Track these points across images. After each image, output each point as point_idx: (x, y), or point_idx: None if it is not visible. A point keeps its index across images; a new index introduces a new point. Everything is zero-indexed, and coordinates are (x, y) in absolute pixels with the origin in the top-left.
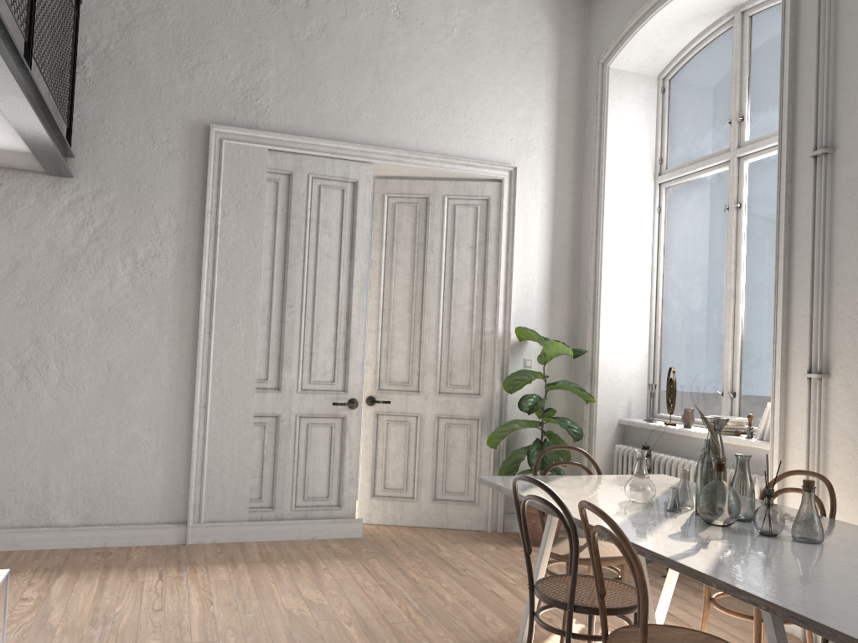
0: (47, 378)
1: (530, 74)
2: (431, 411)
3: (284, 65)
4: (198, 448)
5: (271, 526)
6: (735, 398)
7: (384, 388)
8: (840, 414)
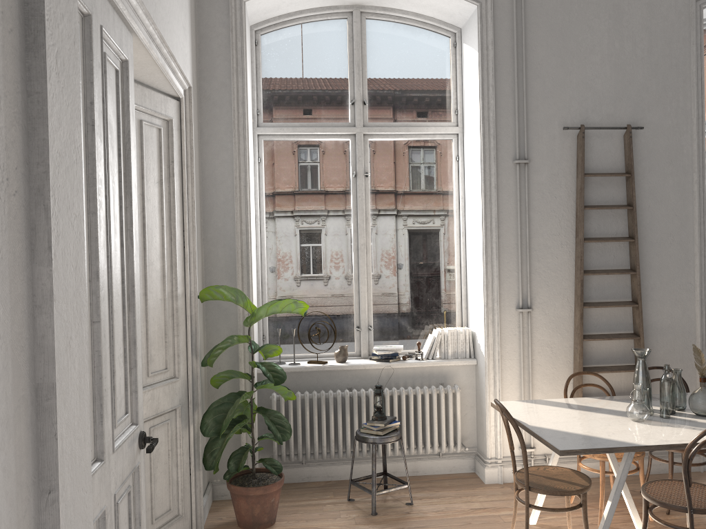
0: None
1: None
2: None
3: None
4: None
5: None
6: (371, 331)
7: None
8: (540, 332)
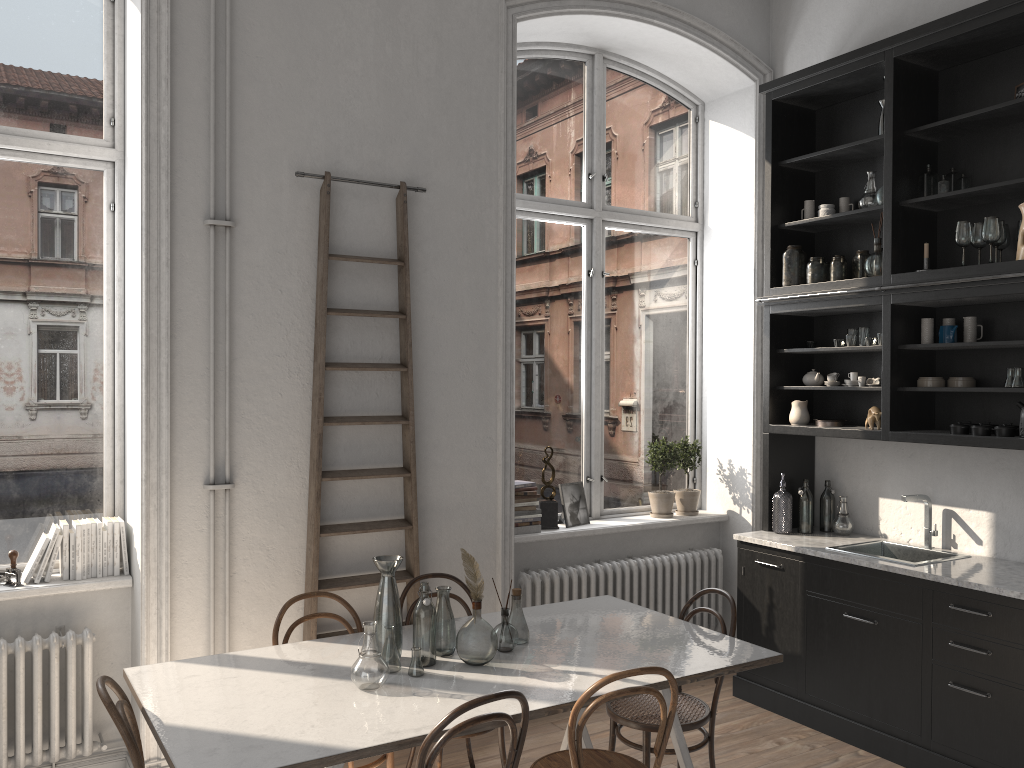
0: None
1: None
2: None
3: None
4: None
5: None
6: None
7: None
8: (249, 524)
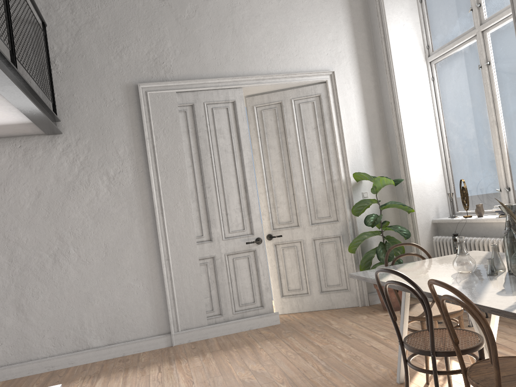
0: (70, 259)
1: (331, 10)
2: (308, 237)
3: (176, 38)
4: (168, 285)
5: (222, 326)
6: (510, 192)
7: (276, 227)
8: None
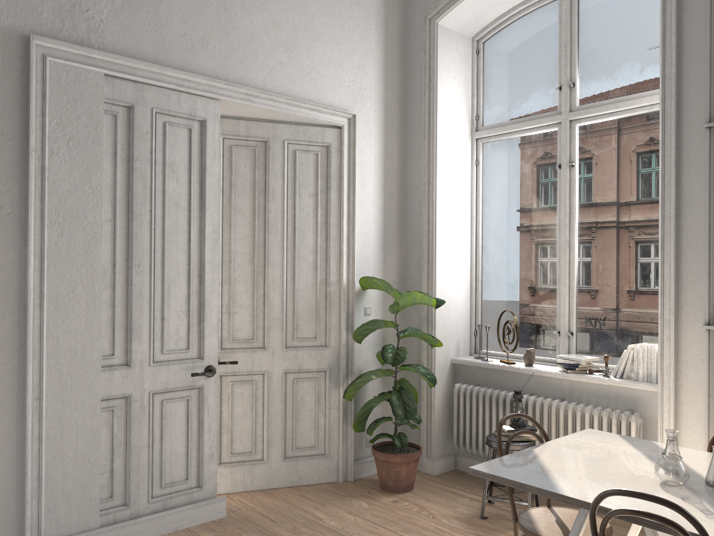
0: None
1: (363, 20)
2: (278, 367)
3: None
4: (32, 451)
5: (128, 527)
6: (572, 338)
7: (227, 346)
8: None
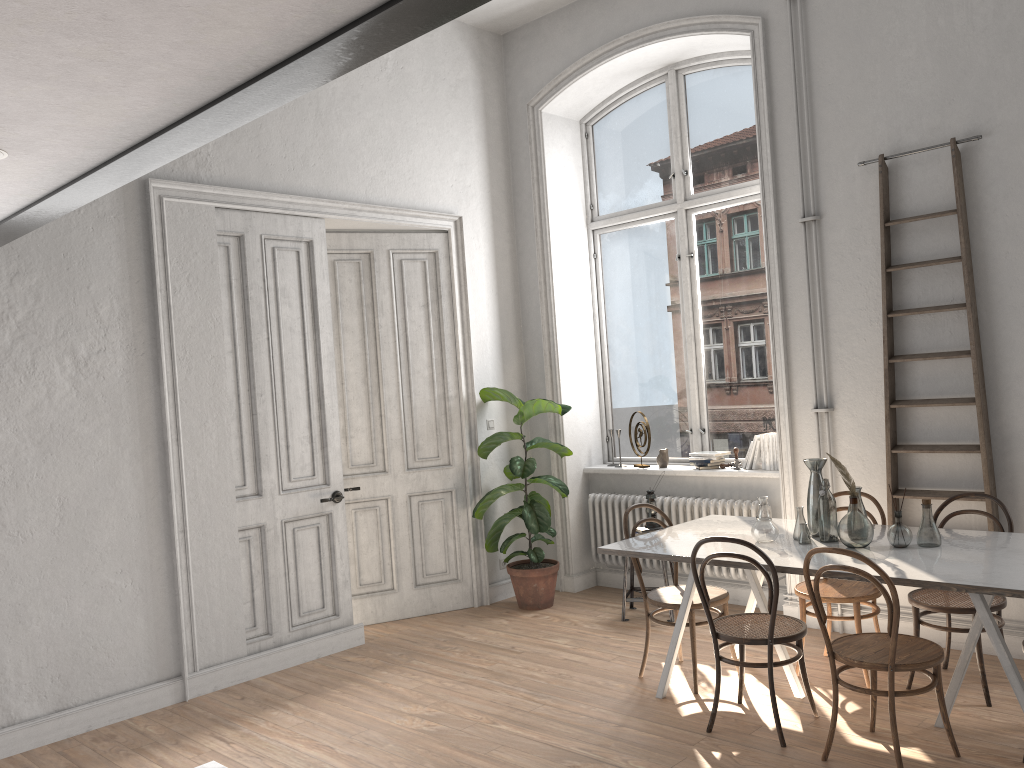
0: None
1: (461, 114)
2: (402, 490)
3: None
4: (182, 582)
5: (274, 655)
6: (704, 434)
7: (346, 473)
8: (847, 439)
